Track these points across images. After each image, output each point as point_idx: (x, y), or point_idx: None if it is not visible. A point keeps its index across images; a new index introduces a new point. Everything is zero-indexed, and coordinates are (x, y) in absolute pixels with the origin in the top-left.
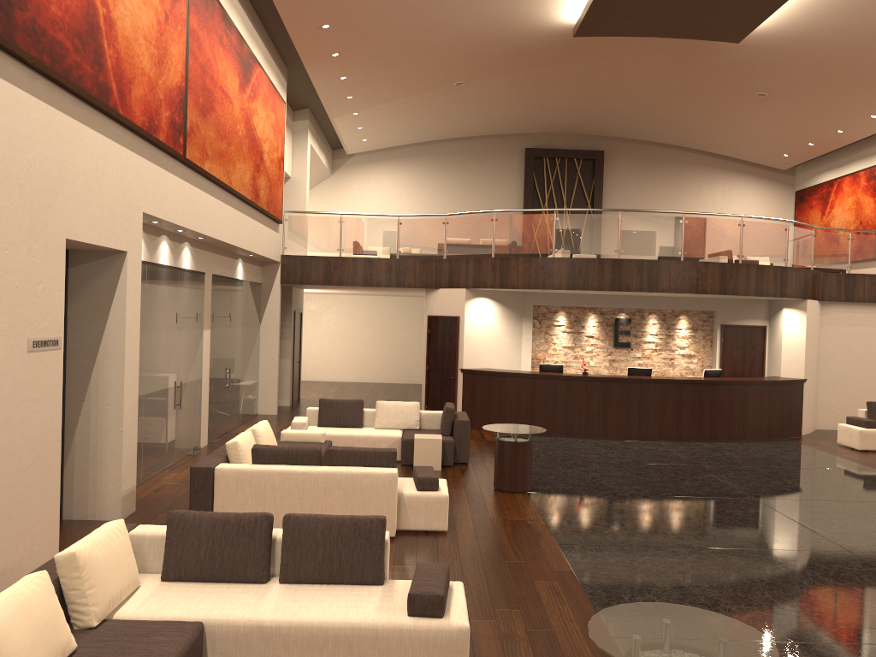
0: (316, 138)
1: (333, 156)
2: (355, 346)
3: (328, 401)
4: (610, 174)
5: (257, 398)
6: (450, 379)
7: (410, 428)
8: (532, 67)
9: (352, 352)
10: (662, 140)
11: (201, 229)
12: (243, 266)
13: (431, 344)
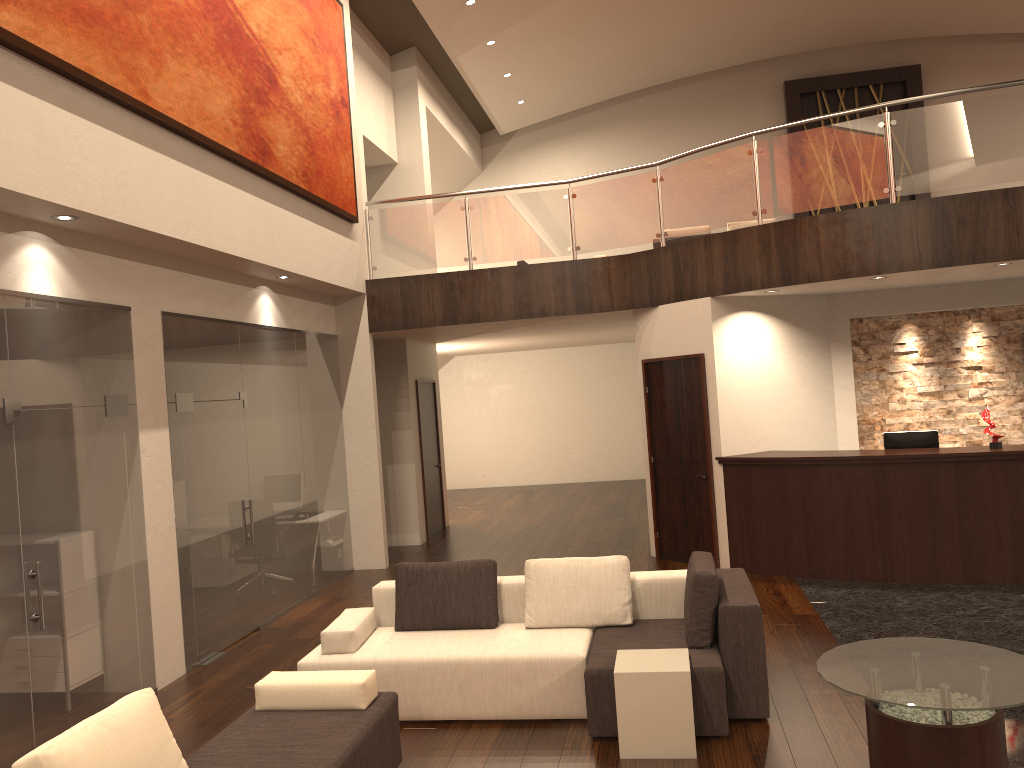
0: (441, 102)
1: (481, 142)
2: (544, 428)
3: (413, 570)
4: (935, 101)
5: (347, 541)
6: (698, 479)
7: (609, 623)
8: None
9: (541, 439)
10: None
11: (15, 182)
12: (276, 301)
13: (654, 414)
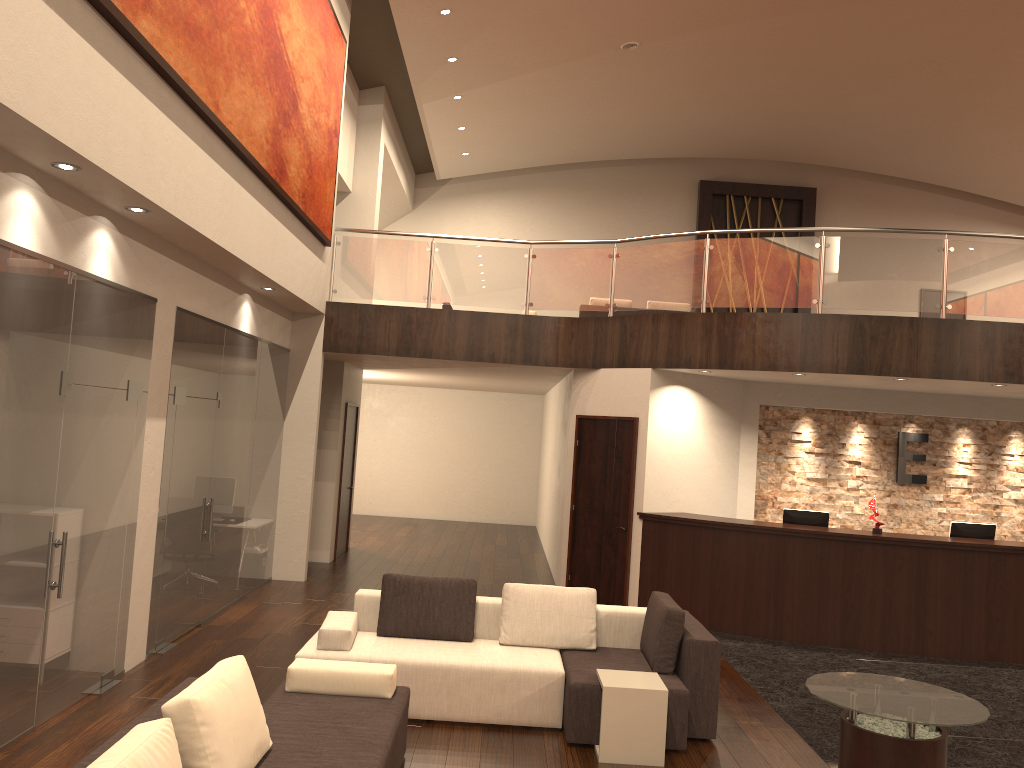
0: (394, 141)
1: (416, 183)
2: (437, 464)
3: (401, 581)
4: (824, 222)
5: (270, 550)
6: (617, 530)
7: (576, 646)
8: (754, 15)
9: (432, 474)
10: (907, 174)
11: (124, 174)
12: (253, 310)
13: (582, 466)
